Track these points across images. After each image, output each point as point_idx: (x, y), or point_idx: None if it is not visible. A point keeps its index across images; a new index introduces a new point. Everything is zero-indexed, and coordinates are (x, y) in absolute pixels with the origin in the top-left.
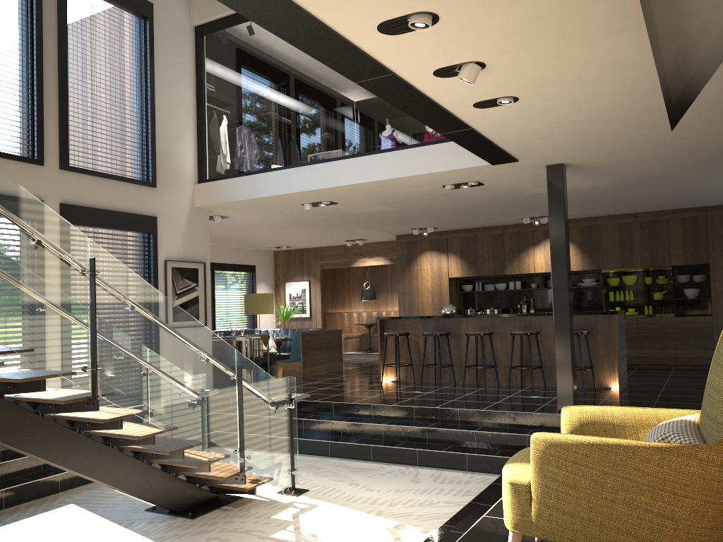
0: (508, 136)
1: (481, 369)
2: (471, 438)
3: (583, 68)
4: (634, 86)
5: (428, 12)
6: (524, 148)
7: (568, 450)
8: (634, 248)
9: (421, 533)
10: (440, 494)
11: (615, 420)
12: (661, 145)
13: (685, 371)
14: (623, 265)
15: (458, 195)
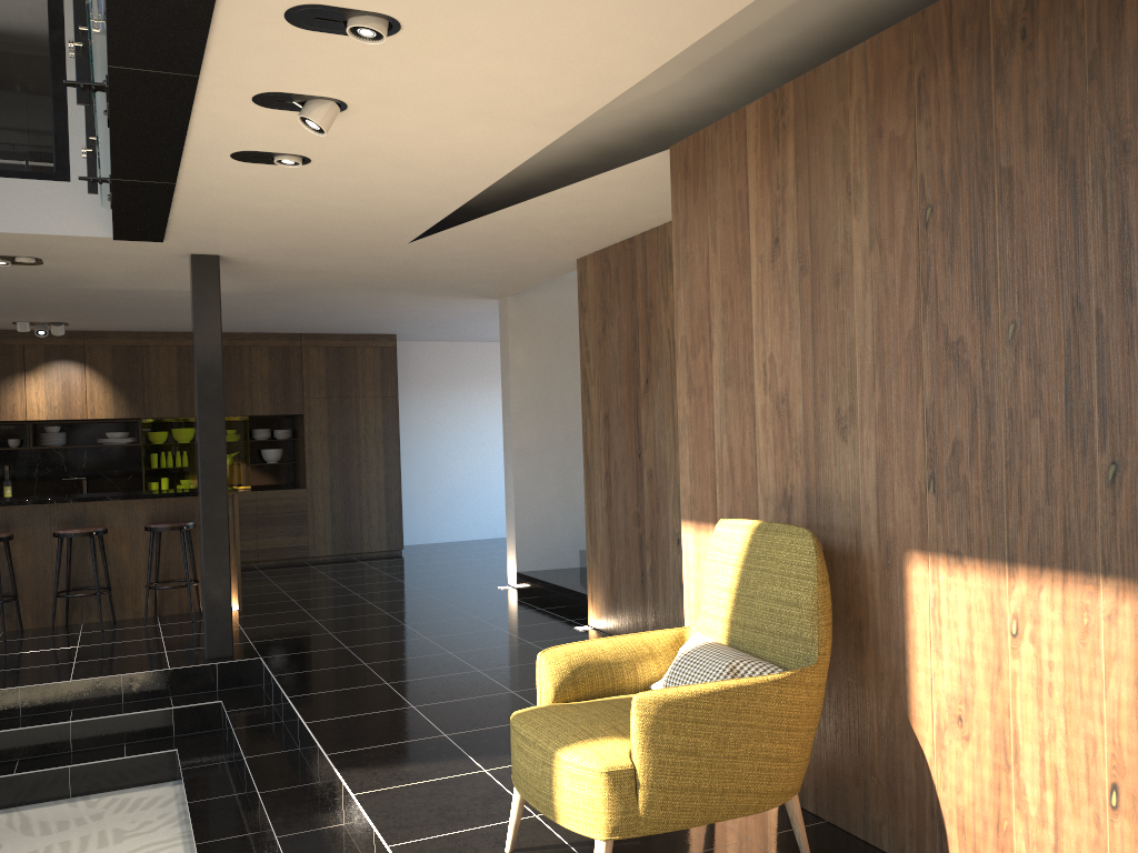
0: (207, 205)
1: None
2: (64, 736)
3: (443, 150)
4: (456, 186)
5: (396, 20)
6: (202, 226)
7: (686, 707)
8: None
9: None
10: (73, 852)
11: (609, 657)
12: (372, 256)
13: (278, 569)
14: (184, 412)
15: None
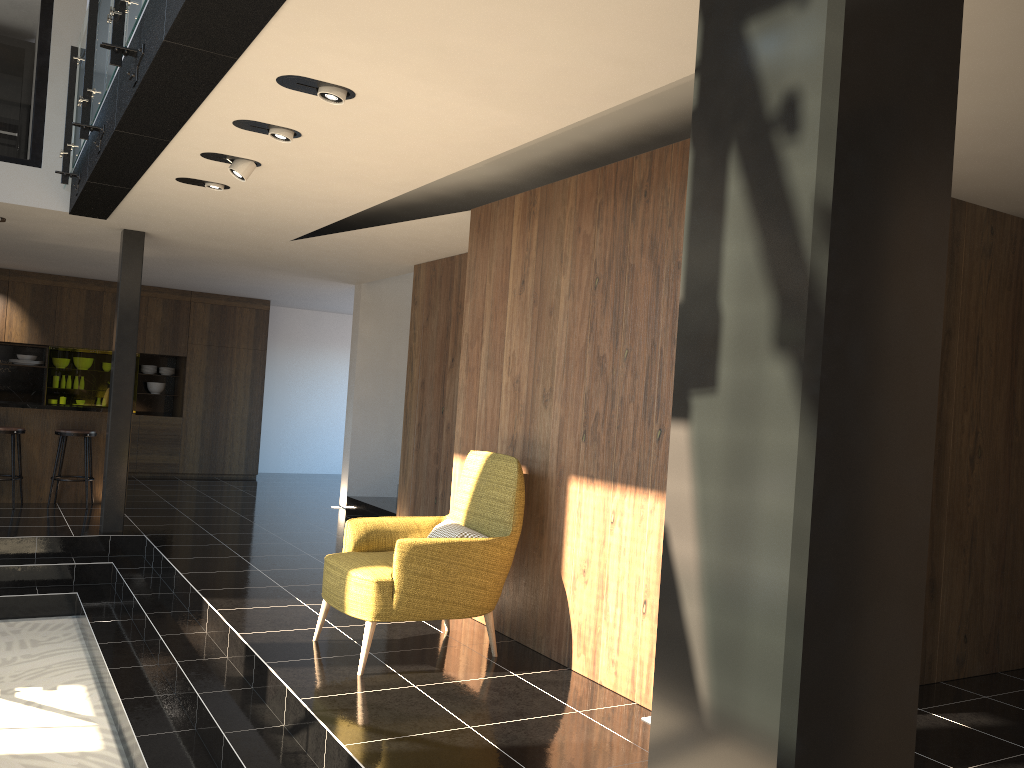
0: (148, 202)
1: None
2: None
3: (321, 193)
4: (328, 212)
5: (299, 132)
6: (139, 213)
7: (427, 549)
8: (103, 325)
9: (51, 691)
10: (2, 650)
11: (391, 527)
12: (261, 246)
13: (153, 480)
14: (87, 344)
15: None
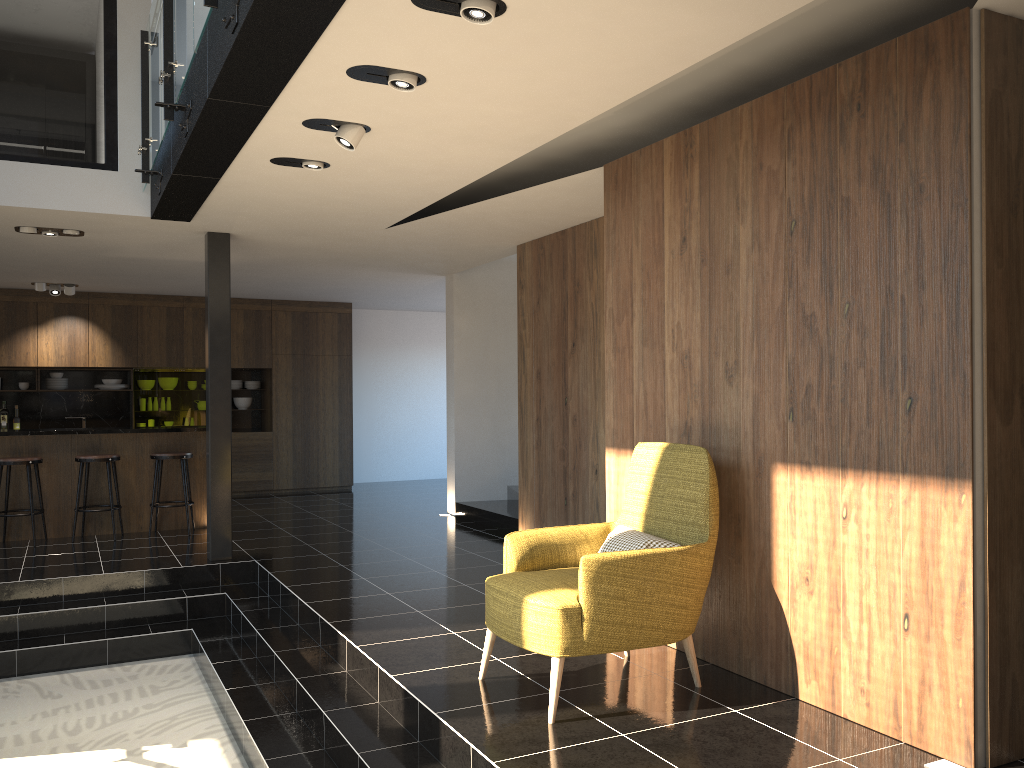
0: (236, 195)
1: (11, 517)
2: (100, 617)
3: (433, 162)
4: (435, 187)
5: (424, 77)
6: (225, 210)
7: (617, 566)
8: (186, 342)
9: (181, 749)
10: (121, 700)
11: (556, 540)
12: (353, 238)
13: (249, 499)
14: (171, 363)
15: (10, 242)
